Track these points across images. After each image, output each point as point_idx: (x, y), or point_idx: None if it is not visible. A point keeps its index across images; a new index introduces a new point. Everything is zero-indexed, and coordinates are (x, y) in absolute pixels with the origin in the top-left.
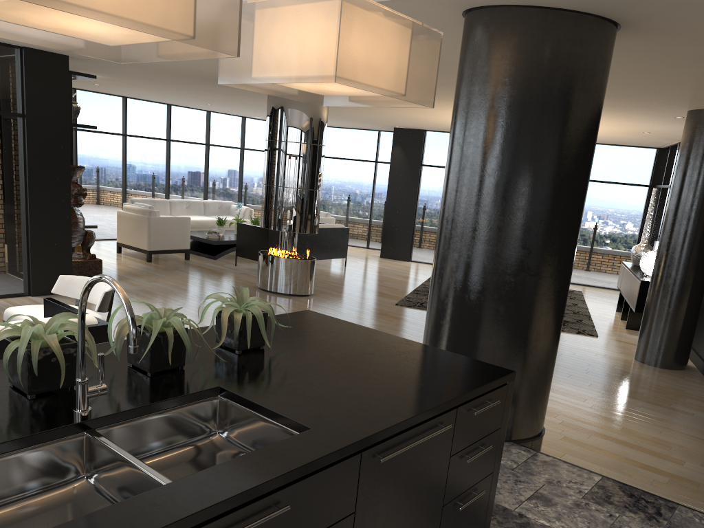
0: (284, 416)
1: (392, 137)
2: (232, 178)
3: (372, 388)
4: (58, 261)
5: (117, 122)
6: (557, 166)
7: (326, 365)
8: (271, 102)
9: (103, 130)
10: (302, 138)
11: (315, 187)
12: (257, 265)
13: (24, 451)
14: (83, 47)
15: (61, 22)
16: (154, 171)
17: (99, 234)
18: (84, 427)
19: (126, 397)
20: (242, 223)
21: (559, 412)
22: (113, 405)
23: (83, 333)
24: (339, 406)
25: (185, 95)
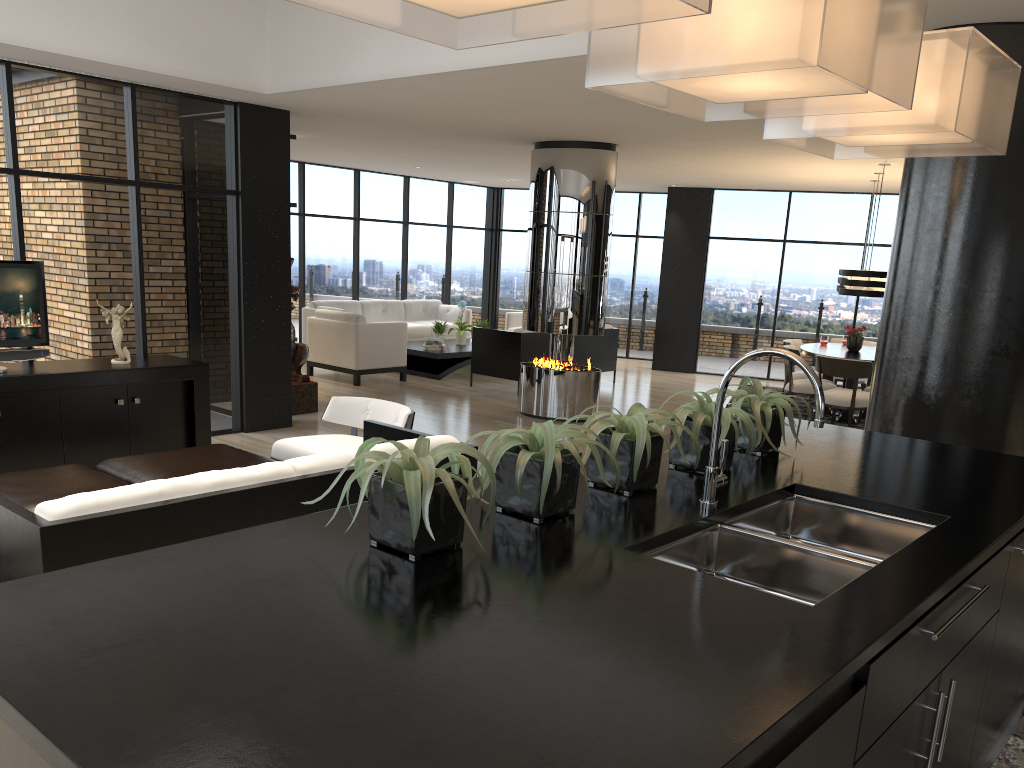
0: (904, 508)
1: (659, 201)
2: (437, 268)
3: (956, 483)
4: (276, 385)
5: (292, 198)
6: None
7: (872, 464)
8: (539, 160)
9: None
10: (584, 206)
11: (601, 272)
12: (497, 384)
13: (684, 540)
14: (682, 106)
15: (739, 83)
16: (339, 262)
17: None
18: (717, 520)
19: (720, 493)
20: (480, 328)
21: None
22: (722, 500)
23: (721, 415)
24: (947, 499)
25: (397, 156)
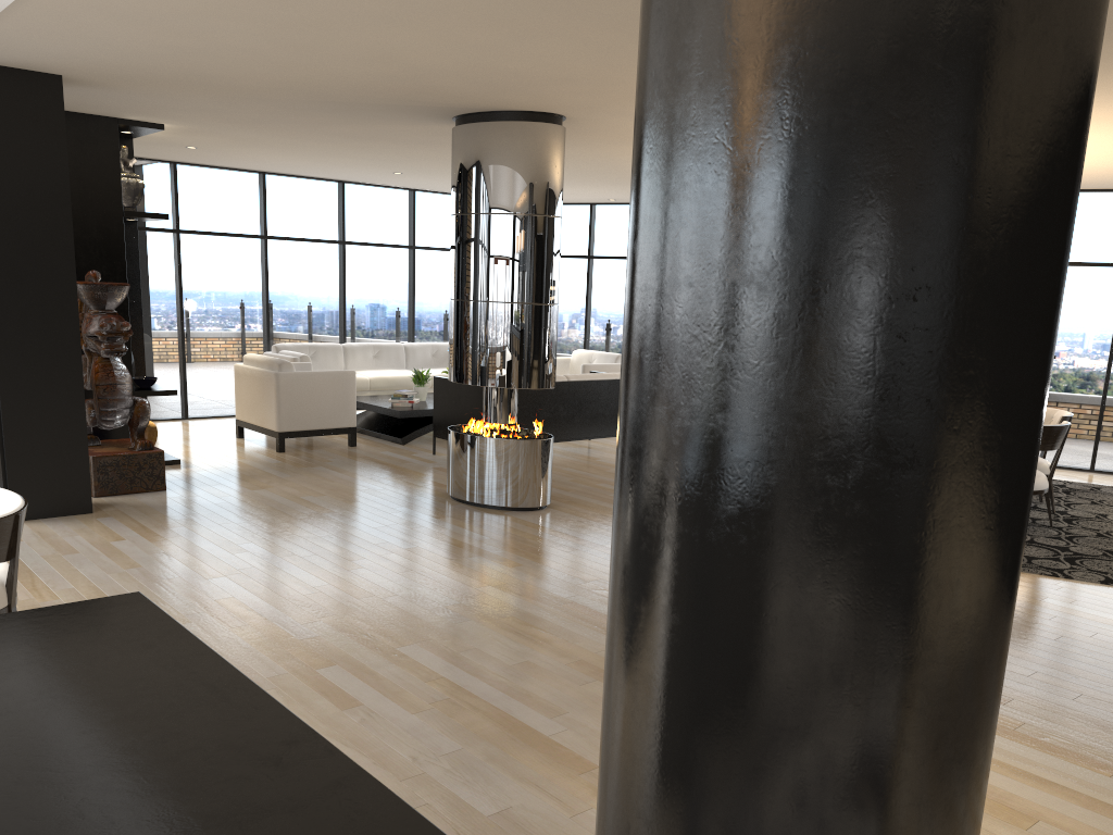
0: None
1: None
2: None
3: None
4: (61, 456)
5: (250, 216)
6: (962, 107)
7: None
8: (457, 142)
9: (226, 230)
10: (512, 204)
11: (542, 298)
12: None
13: None
14: None
15: None
16: (318, 297)
17: (224, 406)
18: None
19: None
20: (441, 377)
21: (1040, 813)
22: None
23: None
24: None
25: (343, 156)
